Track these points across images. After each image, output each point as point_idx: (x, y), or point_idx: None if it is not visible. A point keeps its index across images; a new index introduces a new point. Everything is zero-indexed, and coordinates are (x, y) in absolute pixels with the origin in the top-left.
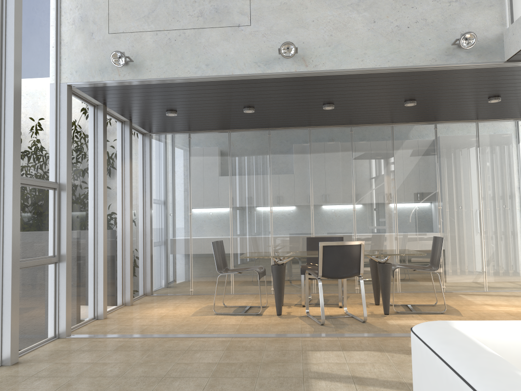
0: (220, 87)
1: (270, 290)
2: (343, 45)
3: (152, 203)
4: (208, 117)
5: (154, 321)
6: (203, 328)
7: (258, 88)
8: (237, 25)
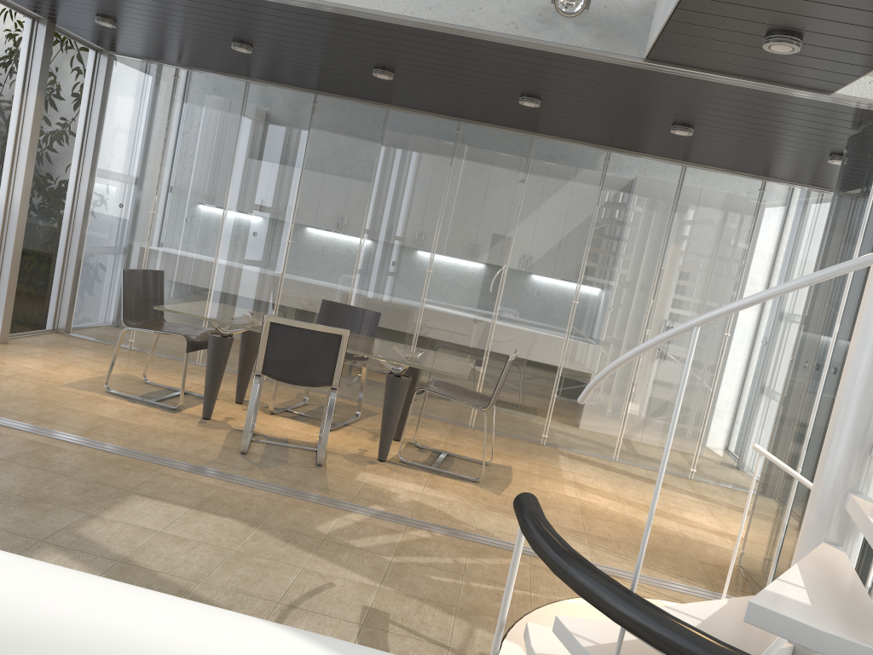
0: None
1: None
2: None
3: (94, 179)
4: (184, 45)
5: None
6: (41, 412)
7: (219, 8)
8: None
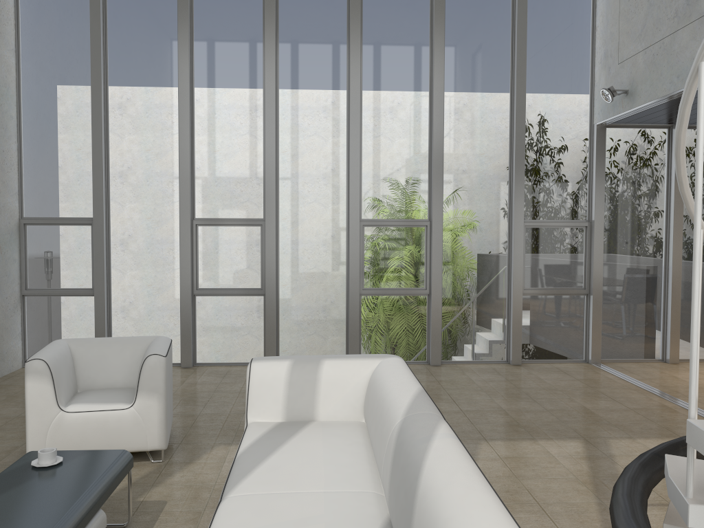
0: None
1: None
2: None
3: None
4: None
5: None
6: (700, 395)
7: None
8: (703, 14)
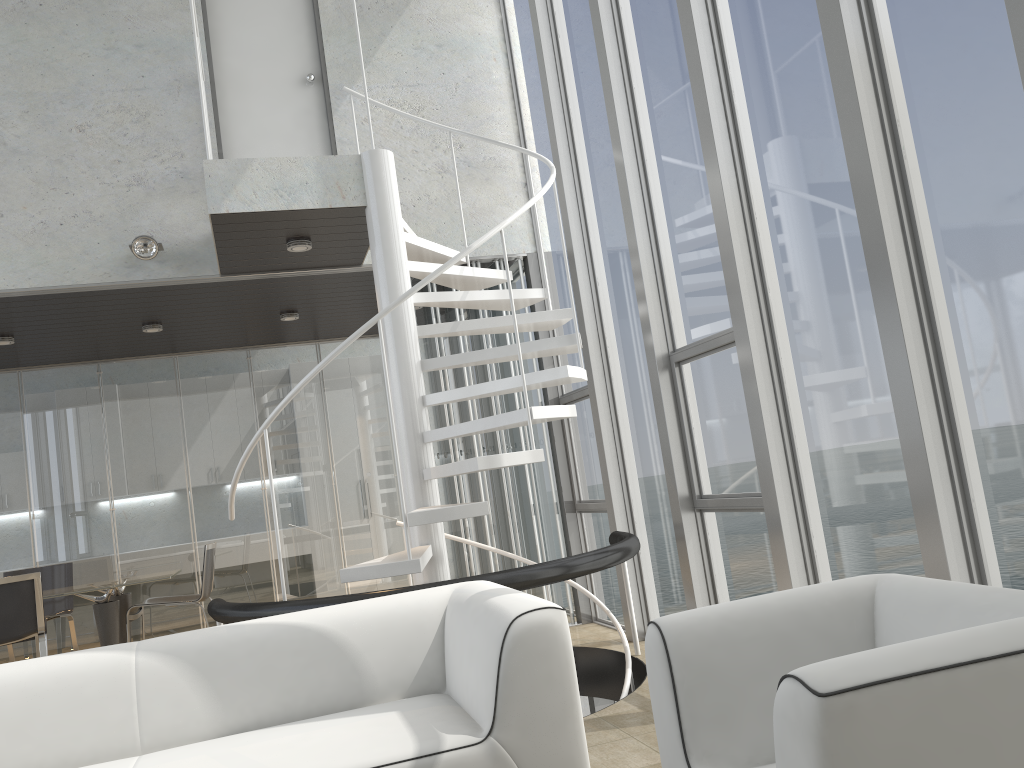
0: None
1: None
2: None
3: None
4: None
5: None
6: None
7: None
8: None
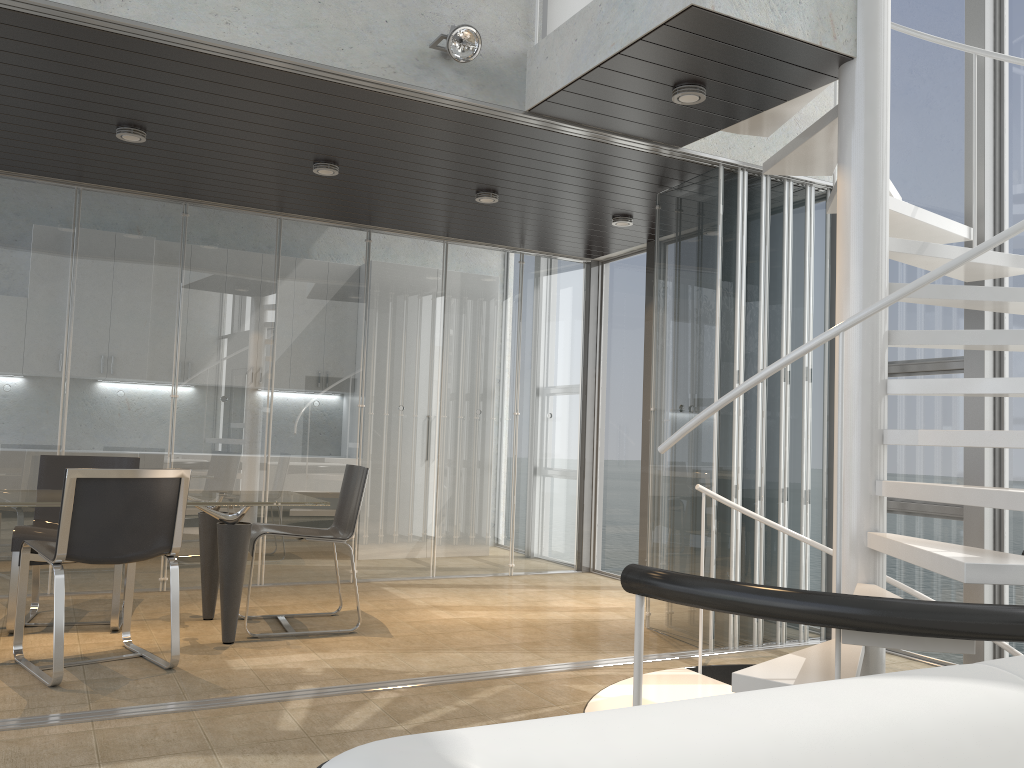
0: None
1: None
2: None
3: None
4: None
5: None
6: None
7: None
8: None
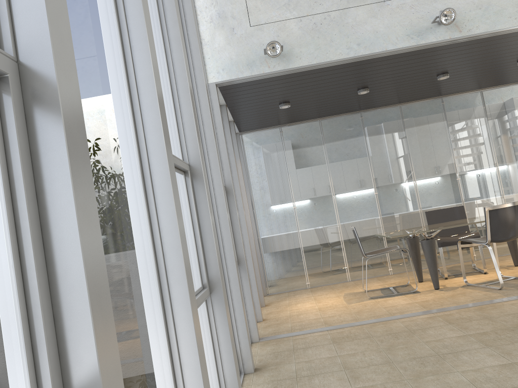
0: (360, 68)
1: (387, 271)
2: (493, 5)
3: (253, 203)
4: (314, 106)
5: (320, 314)
6: (384, 311)
7: (395, 64)
8: (383, 0)
